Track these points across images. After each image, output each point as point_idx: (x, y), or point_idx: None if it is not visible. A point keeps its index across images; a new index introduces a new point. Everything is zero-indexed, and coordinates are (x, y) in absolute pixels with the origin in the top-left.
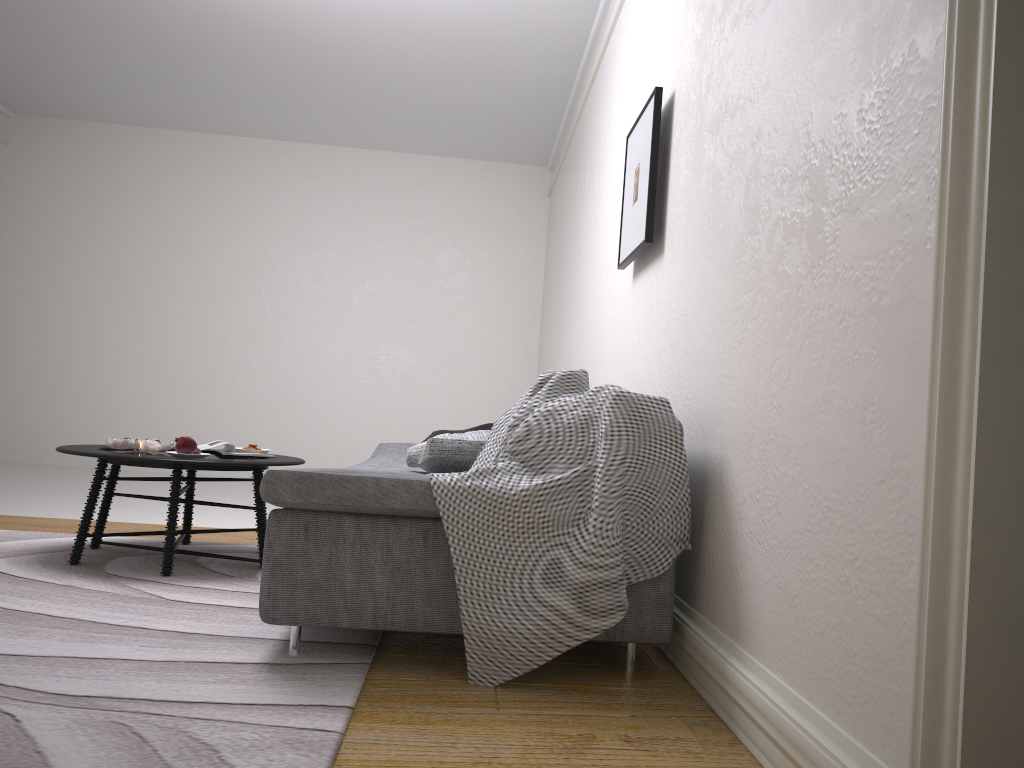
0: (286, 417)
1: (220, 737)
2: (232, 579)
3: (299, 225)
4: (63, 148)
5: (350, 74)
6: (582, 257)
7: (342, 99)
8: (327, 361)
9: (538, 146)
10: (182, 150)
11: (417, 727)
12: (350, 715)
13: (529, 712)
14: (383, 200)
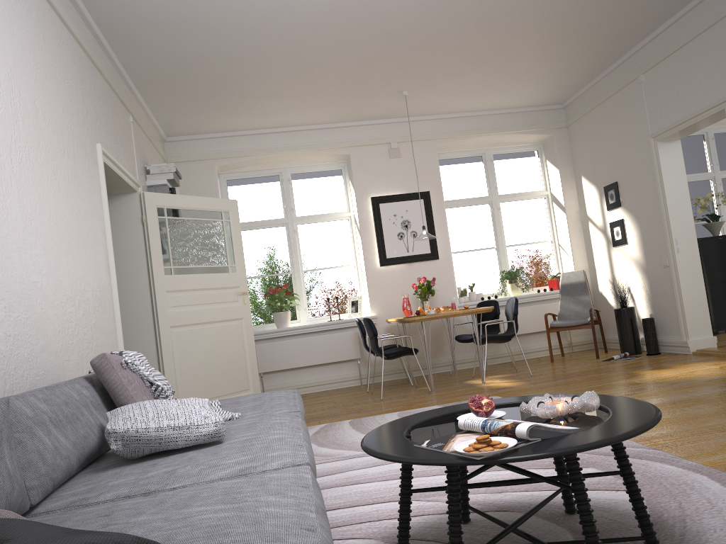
0: None
1: None
2: None
3: None
4: None
5: None
6: None
7: None
8: None
9: None
10: None
11: None
12: None
13: None
14: None
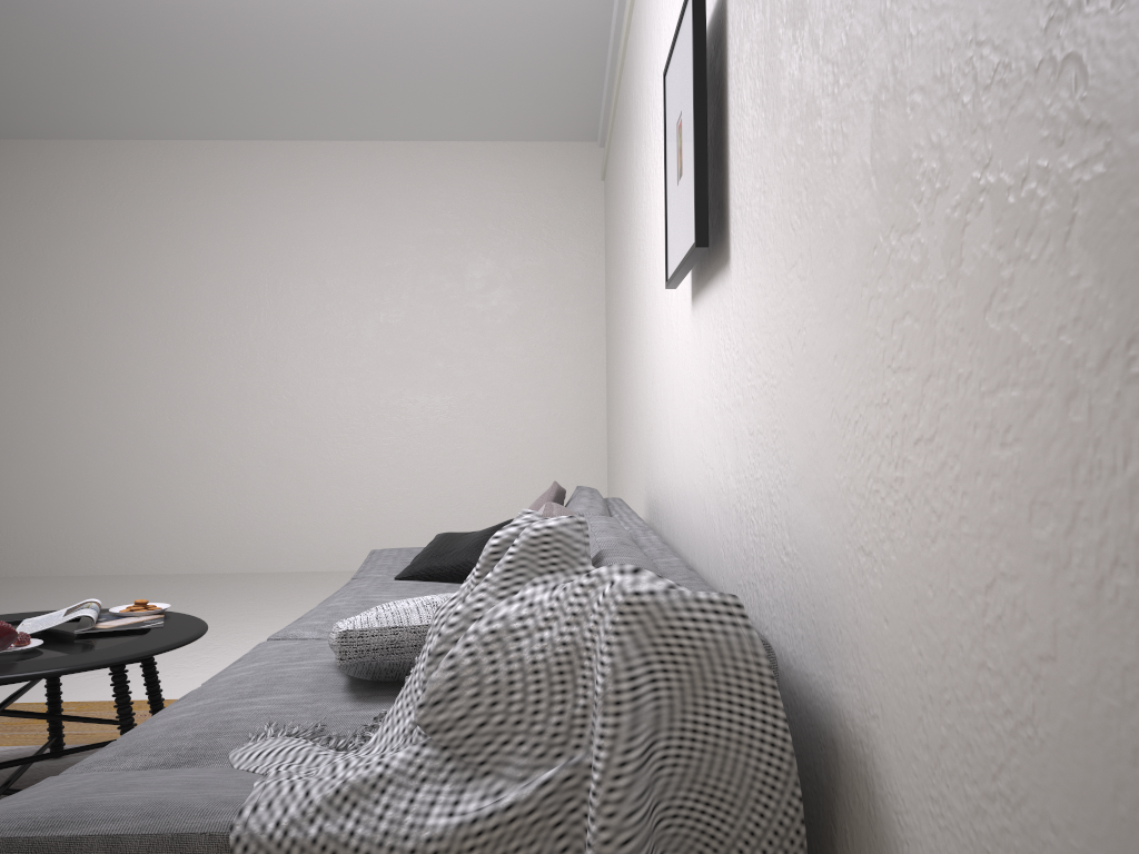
0: (294, 492)
1: None
2: None
3: (288, 247)
4: None
5: (312, 40)
6: (636, 262)
7: (313, 77)
8: (339, 417)
9: (581, 115)
10: (132, 165)
11: None
12: None
13: None
14: (391, 205)
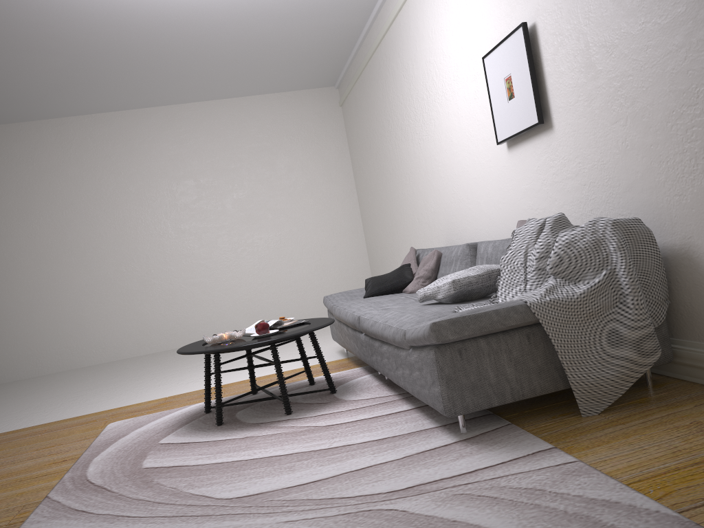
0: (204, 298)
1: (527, 483)
2: (331, 404)
3: (176, 164)
4: None
5: (208, 51)
6: (415, 142)
7: (198, 69)
8: (221, 253)
9: (331, 73)
10: (77, 130)
11: (606, 446)
12: (563, 451)
13: (643, 420)
14: (230, 134)
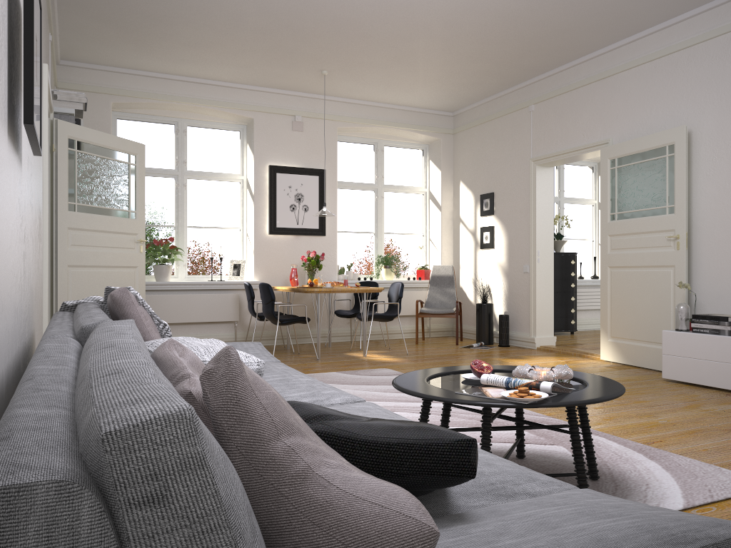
0: None
1: None
2: None
3: None
4: None
5: None
6: None
7: None
8: None
9: None
10: None
11: None
12: None
13: None
14: None
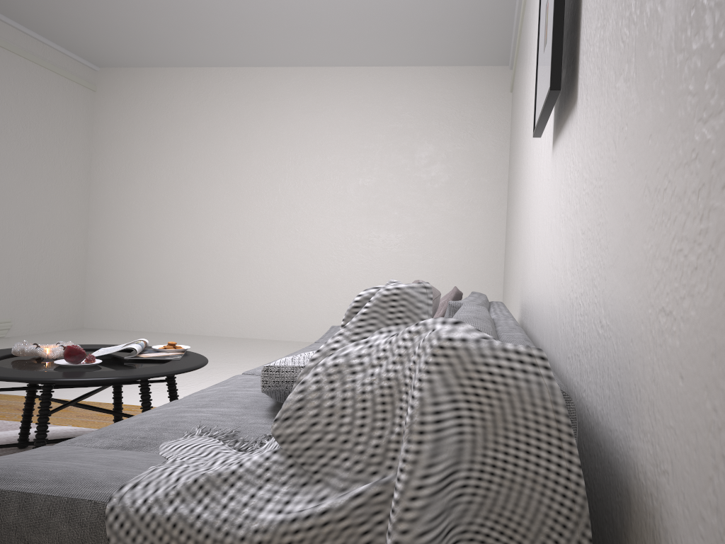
0: (300, 291)
1: None
2: None
3: (304, 134)
4: (132, 90)
5: None
6: (524, 137)
7: (322, 21)
8: (330, 244)
9: (497, 46)
10: (215, 82)
11: None
12: None
13: None
14: (370, 108)
